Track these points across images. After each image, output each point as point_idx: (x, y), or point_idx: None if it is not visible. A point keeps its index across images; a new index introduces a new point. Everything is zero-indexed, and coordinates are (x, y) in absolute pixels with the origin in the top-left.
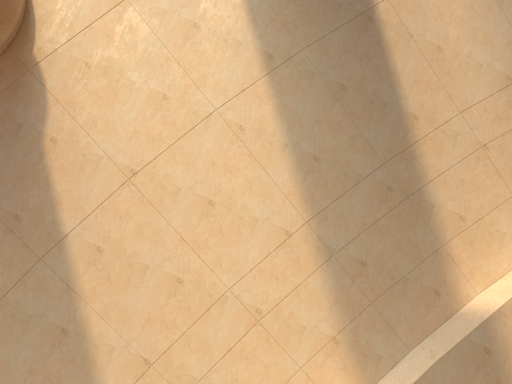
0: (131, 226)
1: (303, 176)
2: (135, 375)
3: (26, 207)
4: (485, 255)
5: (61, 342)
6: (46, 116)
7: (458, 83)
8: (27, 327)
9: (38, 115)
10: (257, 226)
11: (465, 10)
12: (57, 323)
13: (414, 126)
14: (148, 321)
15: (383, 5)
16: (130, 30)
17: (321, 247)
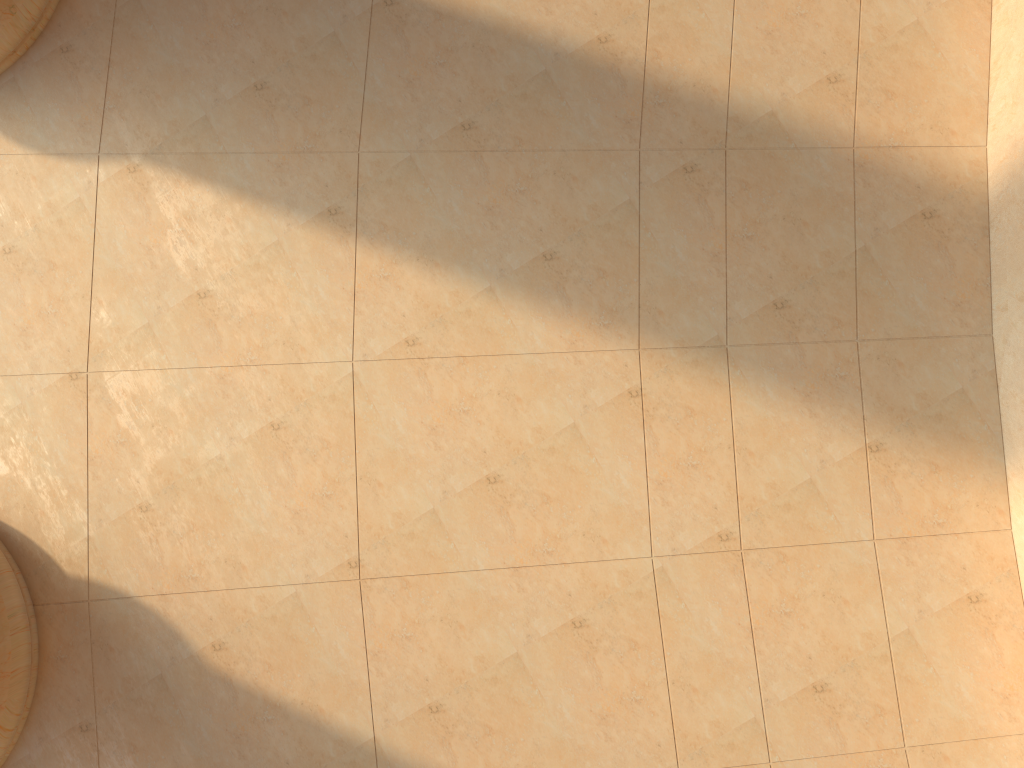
0: (435, 632)
1: (560, 298)
2: None
3: (288, 766)
4: (928, 84)
5: None
6: (174, 629)
7: None
8: None
9: (165, 639)
10: (584, 434)
11: None
12: None
13: (616, 52)
14: (604, 722)
15: None
16: (138, 403)
17: (698, 355)
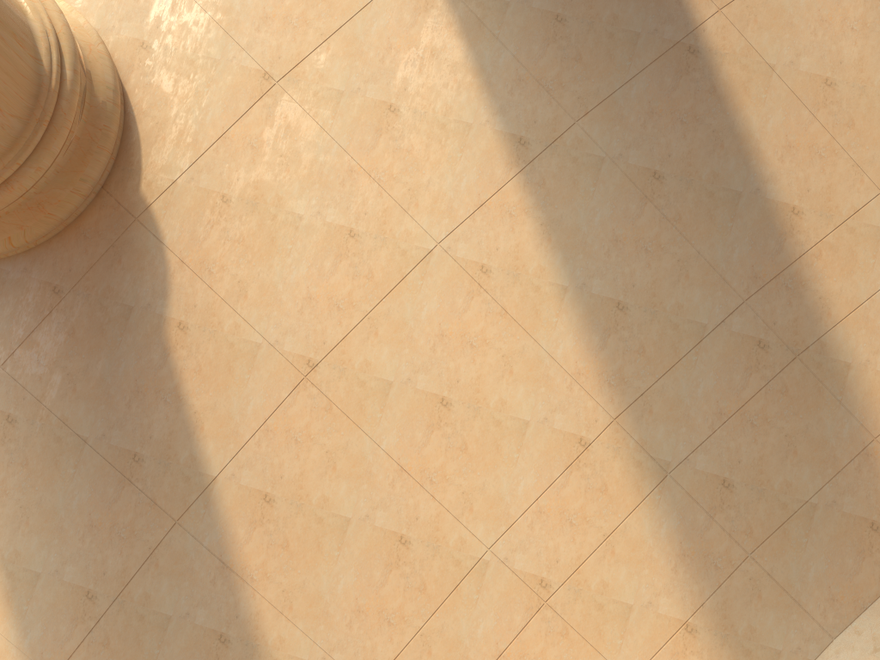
0: (315, 455)
1: (601, 339)
2: None
3: (149, 440)
4: None
5: (219, 657)
6: (167, 289)
7: (872, 139)
8: (164, 636)
9: (156, 289)
10: (527, 434)
11: (869, 7)
12: (211, 627)
13: (795, 227)
14: (356, 613)
15: (713, 23)
16: (287, 133)
17: (645, 461)
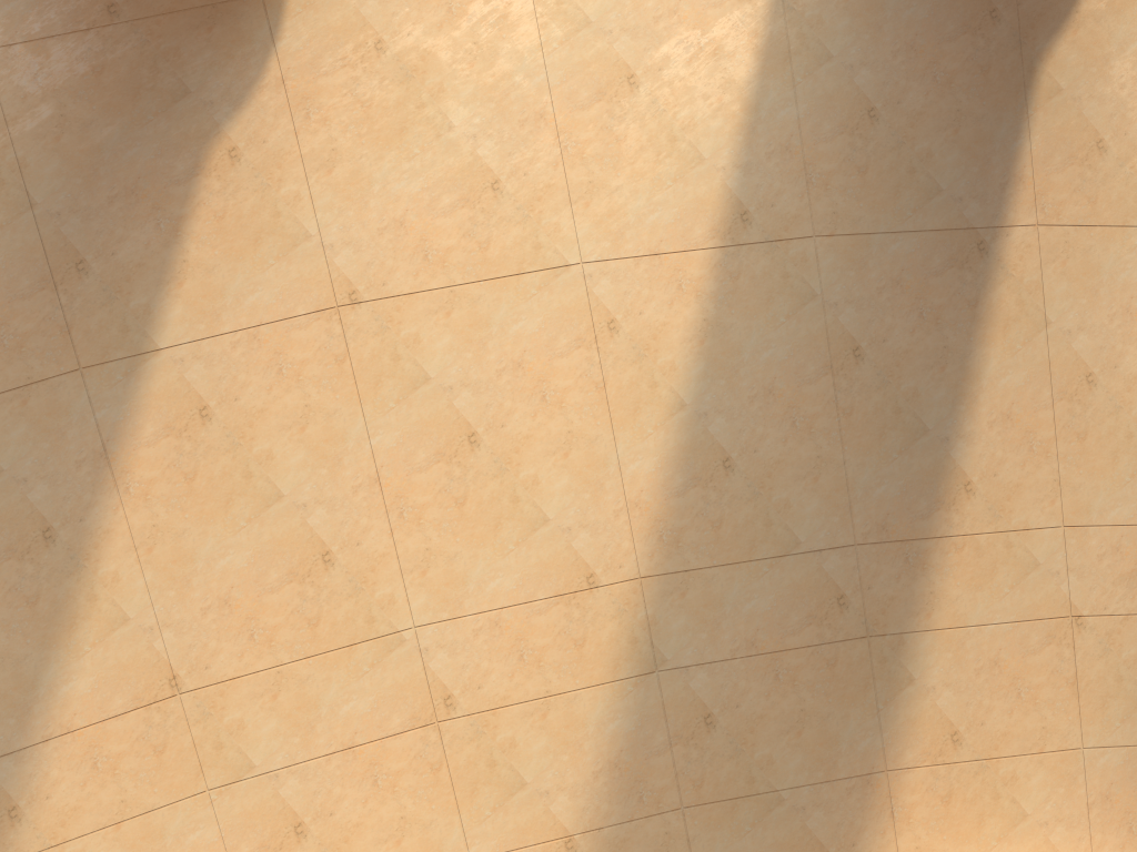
0: (291, 401)
1: (683, 484)
2: (138, 696)
3: (109, 255)
4: (962, 837)
5: (29, 552)
6: (245, 100)
7: (1091, 467)
8: None
9: (232, 91)
10: (538, 533)
11: None
12: (43, 512)
13: (956, 503)
14: (221, 603)
15: (1022, 234)
16: (498, 23)
17: (642, 642)
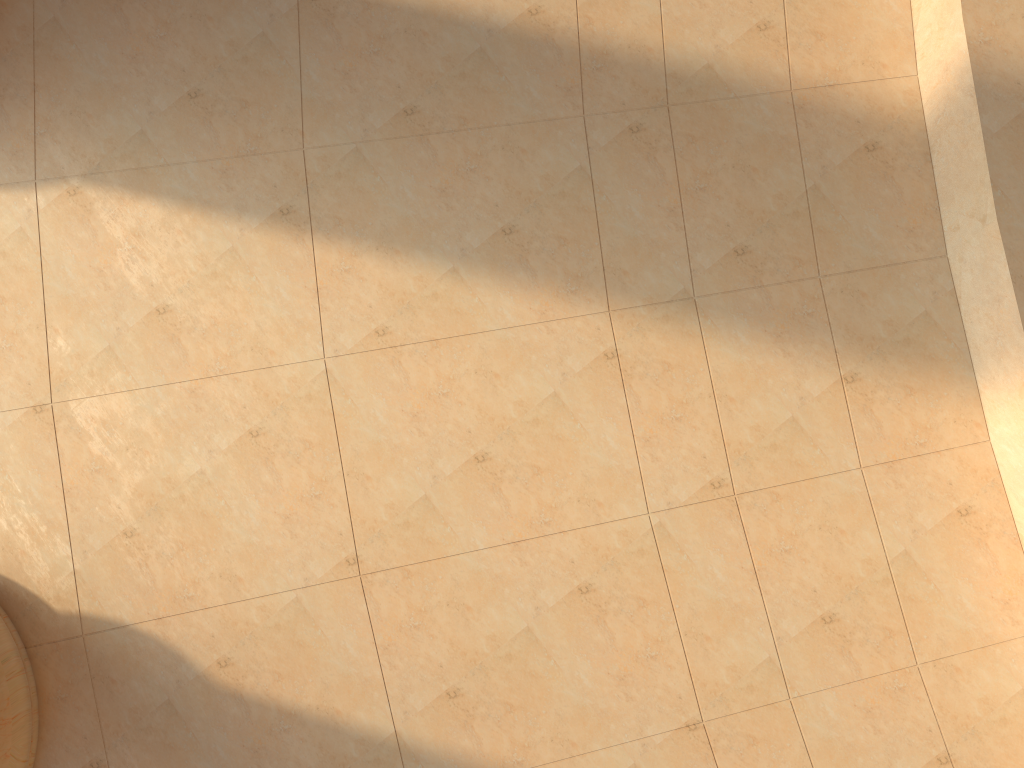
0: (443, 618)
1: (525, 270)
2: (704, 757)
3: None
4: (854, 22)
5: None
6: (176, 651)
7: None
8: None
9: (167, 663)
10: (566, 401)
11: None
12: None
13: (548, 22)
14: (622, 683)
15: None
16: (109, 428)
17: (668, 310)
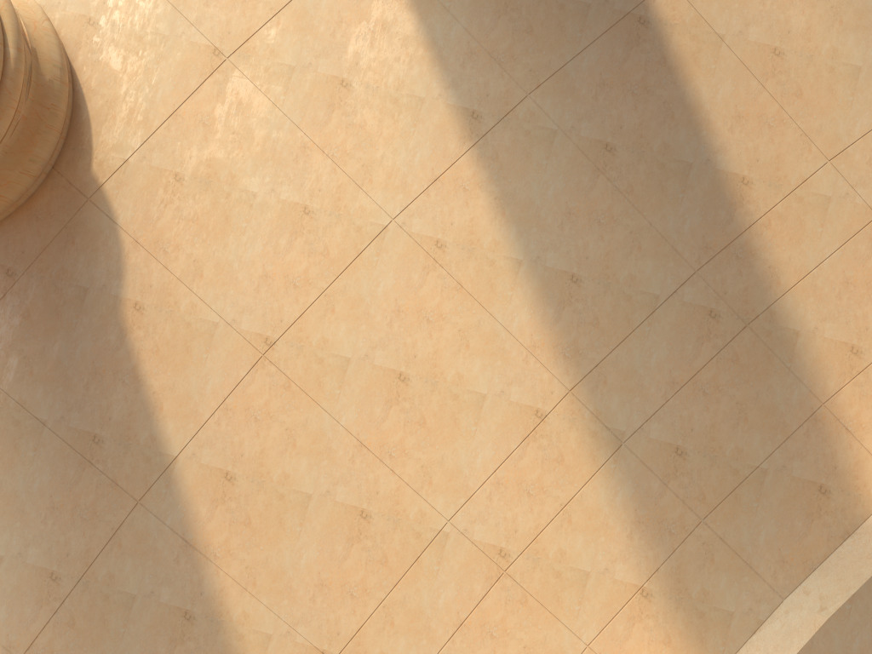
0: (275, 433)
1: (555, 312)
2: None
3: (108, 421)
4: None
5: (184, 634)
6: (122, 269)
7: (819, 109)
8: (129, 614)
9: (111, 269)
10: (484, 407)
11: None
12: (176, 604)
13: (745, 197)
14: (319, 587)
15: None
16: (239, 110)
17: (600, 431)
